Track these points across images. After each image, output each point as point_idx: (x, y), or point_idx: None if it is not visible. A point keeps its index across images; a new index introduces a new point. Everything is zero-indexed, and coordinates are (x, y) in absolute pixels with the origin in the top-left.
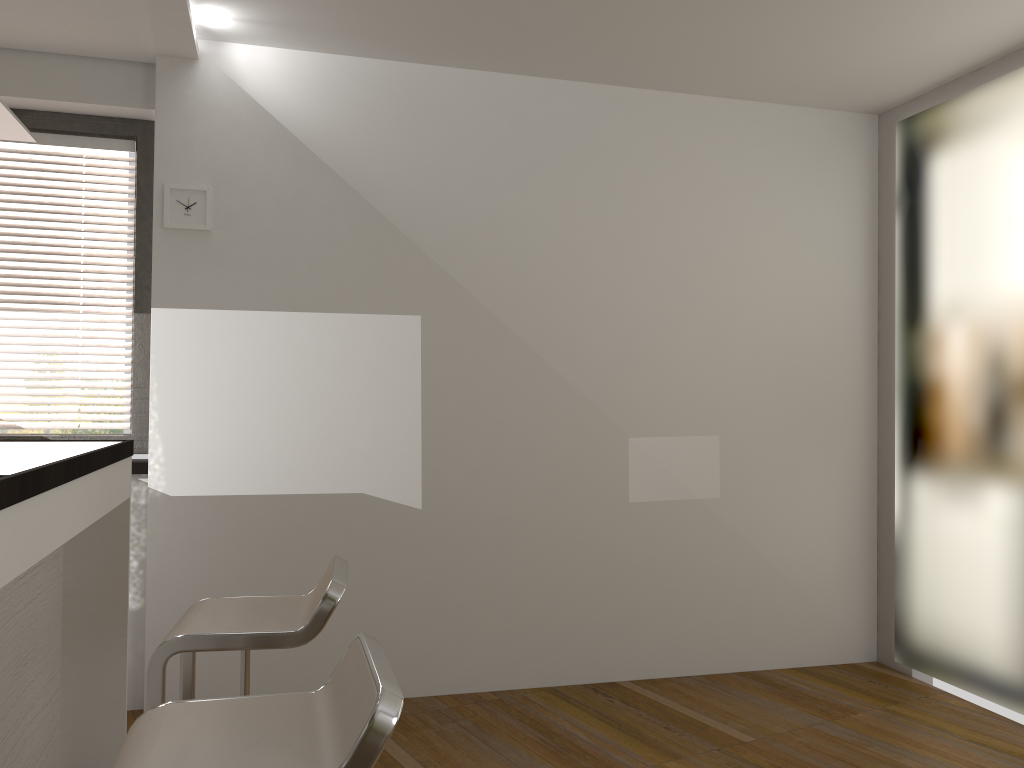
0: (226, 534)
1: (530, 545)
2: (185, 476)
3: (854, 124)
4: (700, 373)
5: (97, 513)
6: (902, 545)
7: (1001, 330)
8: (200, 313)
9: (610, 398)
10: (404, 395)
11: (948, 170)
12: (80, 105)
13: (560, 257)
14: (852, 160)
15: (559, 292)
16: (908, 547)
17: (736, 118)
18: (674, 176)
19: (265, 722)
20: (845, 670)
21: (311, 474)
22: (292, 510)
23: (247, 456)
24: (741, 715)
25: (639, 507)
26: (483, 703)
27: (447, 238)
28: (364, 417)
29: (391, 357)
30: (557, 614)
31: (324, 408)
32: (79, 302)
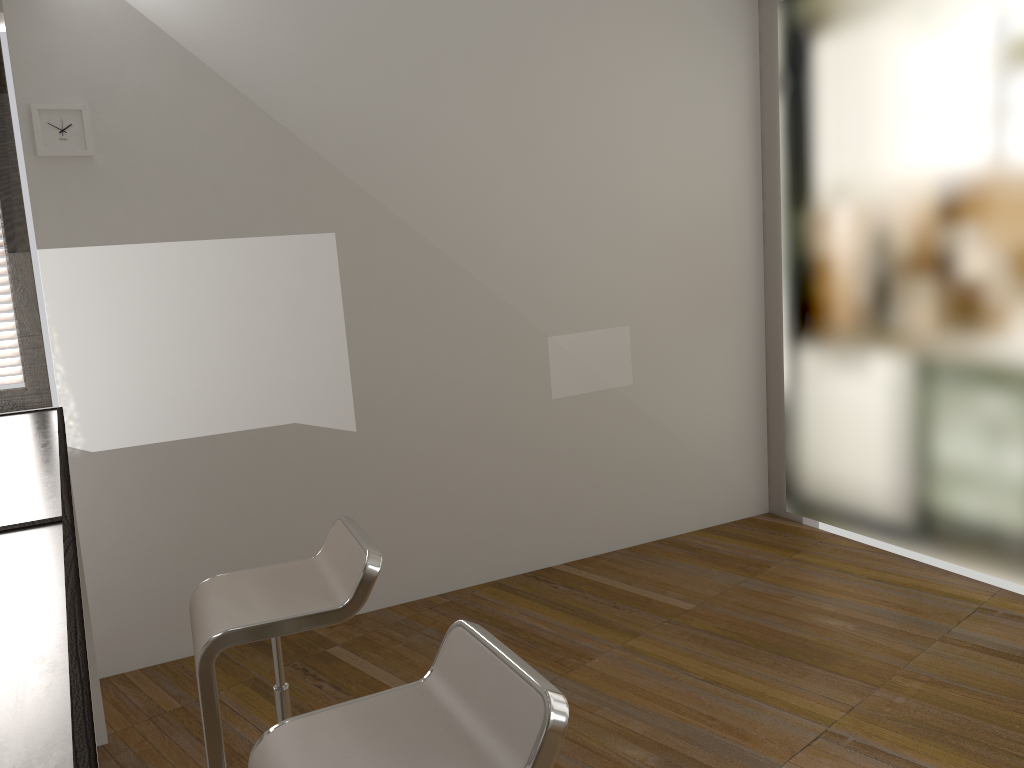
0: (158, 483)
1: (464, 452)
2: (104, 429)
3: (737, 3)
4: (609, 267)
5: None
6: (792, 410)
7: (886, 211)
8: (95, 251)
9: (528, 300)
10: (327, 318)
11: (832, 54)
12: None
13: (470, 159)
14: (736, 41)
15: (471, 196)
16: (798, 411)
17: (629, 1)
18: (574, 66)
19: (403, 728)
20: (746, 525)
21: (240, 410)
22: (225, 450)
23: (169, 400)
24: (675, 584)
25: (562, 403)
26: (437, 608)
27: (354, 147)
28: (288, 345)
29: (309, 280)
30: (494, 513)
31: (245, 340)
32: None
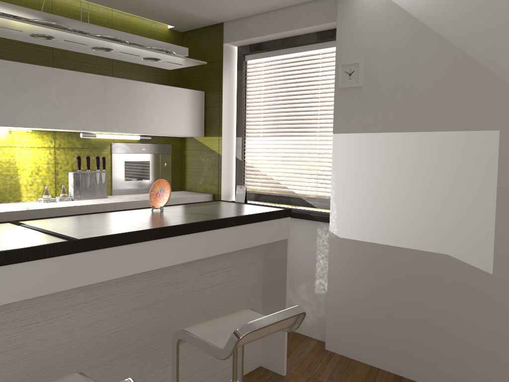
0: (365, 264)
1: None
2: (346, 227)
3: None
4: None
5: (223, 250)
6: None
7: None
8: (355, 135)
9: None
10: (482, 190)
11: None
12: (311, 27)
13: None
14: None
15: None
16: None
17: None
18: None
19: None
20: None
21: (414, 237)
22: (402, 257)
23: (377, 220)
24: None
25: None
26: None
27: None
28: (451, 203)
29: (473, 162)
30: None
31: (424, 195)
32: (317, 130)
